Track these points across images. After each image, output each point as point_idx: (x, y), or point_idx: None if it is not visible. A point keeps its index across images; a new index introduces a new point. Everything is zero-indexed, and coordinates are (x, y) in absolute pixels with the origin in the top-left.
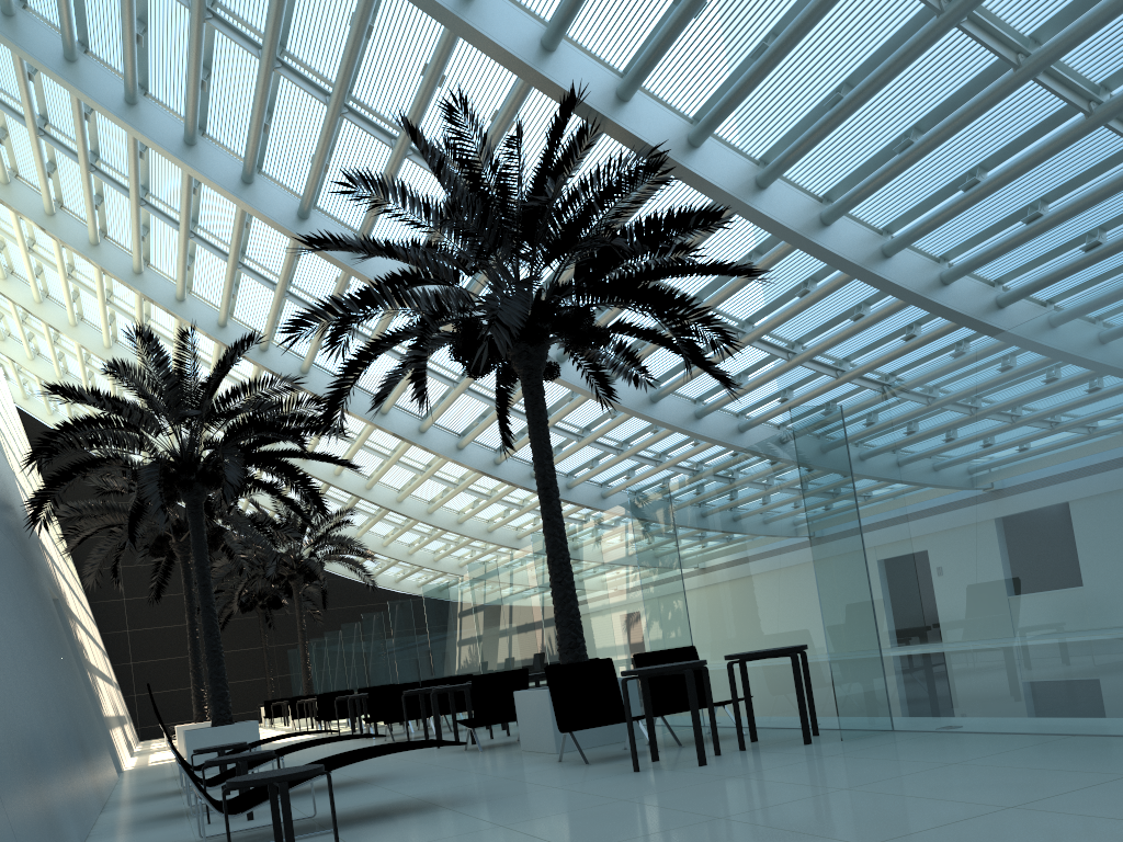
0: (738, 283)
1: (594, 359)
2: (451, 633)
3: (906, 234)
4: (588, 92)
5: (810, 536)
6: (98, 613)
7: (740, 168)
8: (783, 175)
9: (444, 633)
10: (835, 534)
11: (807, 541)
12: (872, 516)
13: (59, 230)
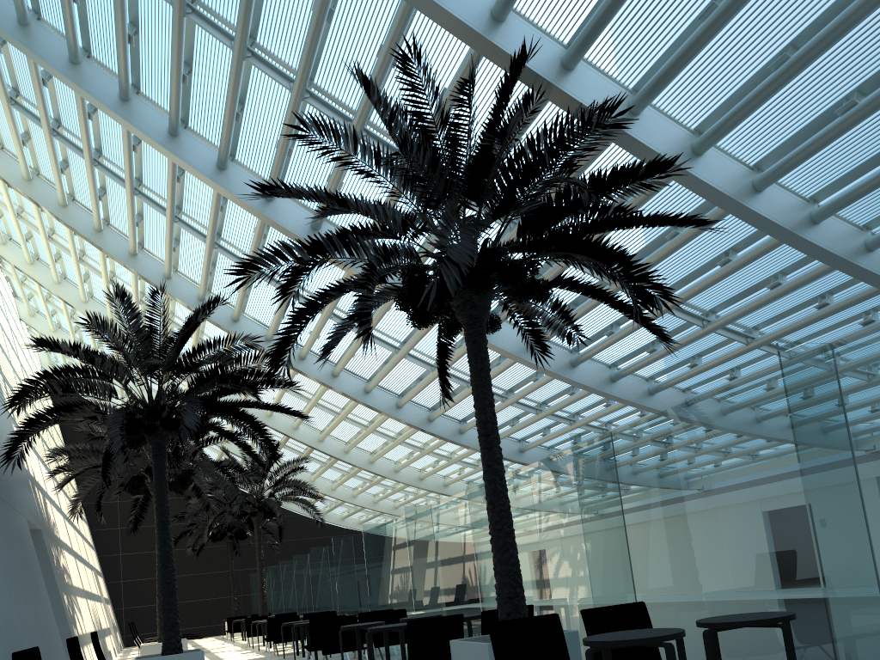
0: (664, 252)
1: (532, 315)
2: (386, 568)
3: (837, 199)
4: (534, 60)
5: (805, 489)
6: (97, 539)
7: (677, 135)
8: (716, 145)
9: (381, 568)
10: (831, 487)
11: (783, 494)
12: (875, 468)
13: (70, 218)
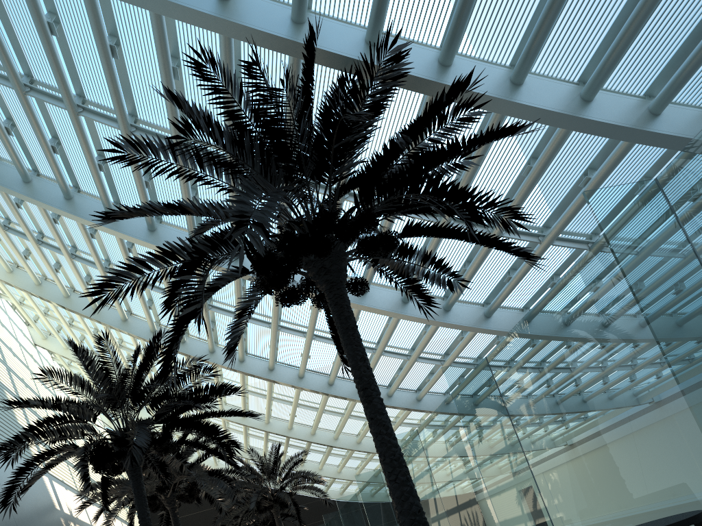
0: (524, 188)
1: (405, 272)
2: None
3: (669, 84)
4: (339, 45)
5: (664, 351)
6: None
7: (493, 73)
8: (536, 73)
9: None
10: (700, 342)
11: (658, 369)
12: None
13: (73, 305)
